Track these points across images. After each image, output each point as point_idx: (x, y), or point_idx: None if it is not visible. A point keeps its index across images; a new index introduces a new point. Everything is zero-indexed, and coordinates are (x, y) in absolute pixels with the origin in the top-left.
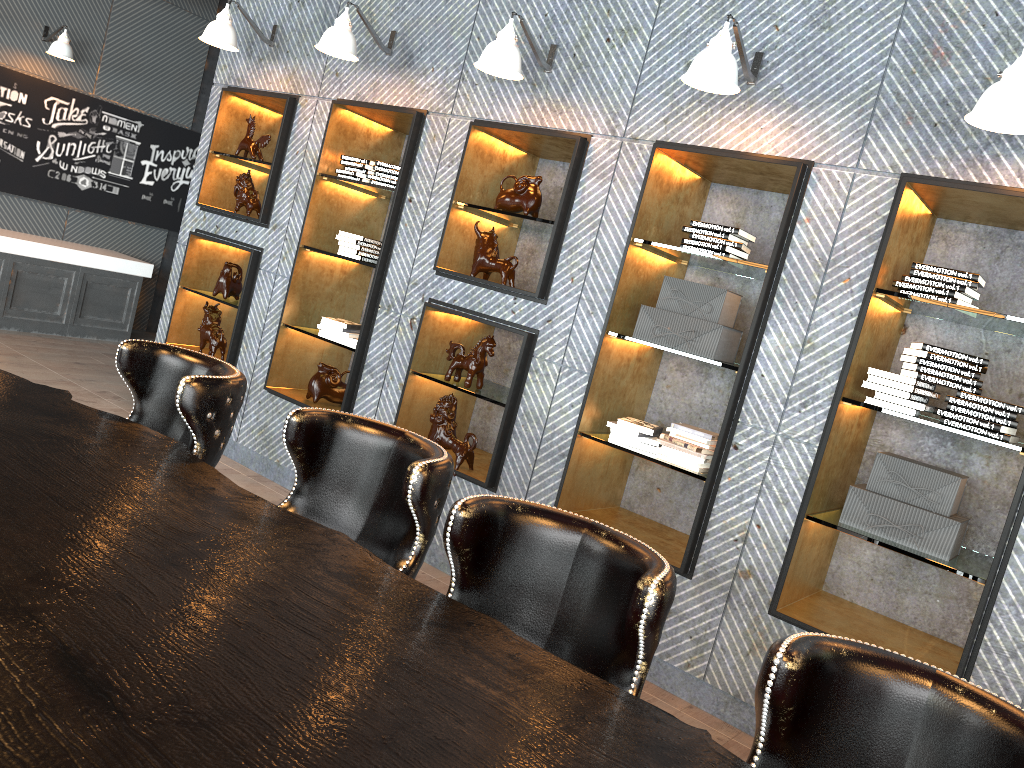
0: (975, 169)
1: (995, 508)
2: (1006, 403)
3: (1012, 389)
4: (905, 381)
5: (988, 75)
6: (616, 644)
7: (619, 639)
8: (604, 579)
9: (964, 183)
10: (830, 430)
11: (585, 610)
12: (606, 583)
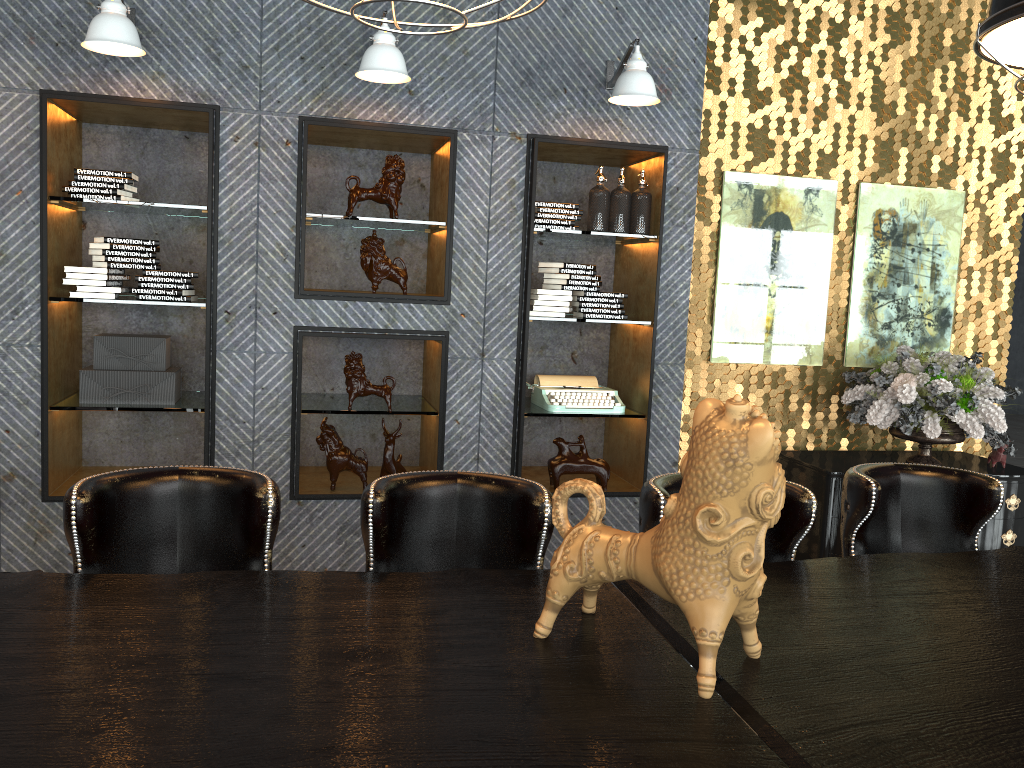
0: (103, 84)
1: (198, 353)
2: (181, 272)
3: (184, 258)
4: (99, 272)
5: (90, 0)
6: None
7: None
8: None
9: (97, 96)
10: (48, 328)
11: None
12: None
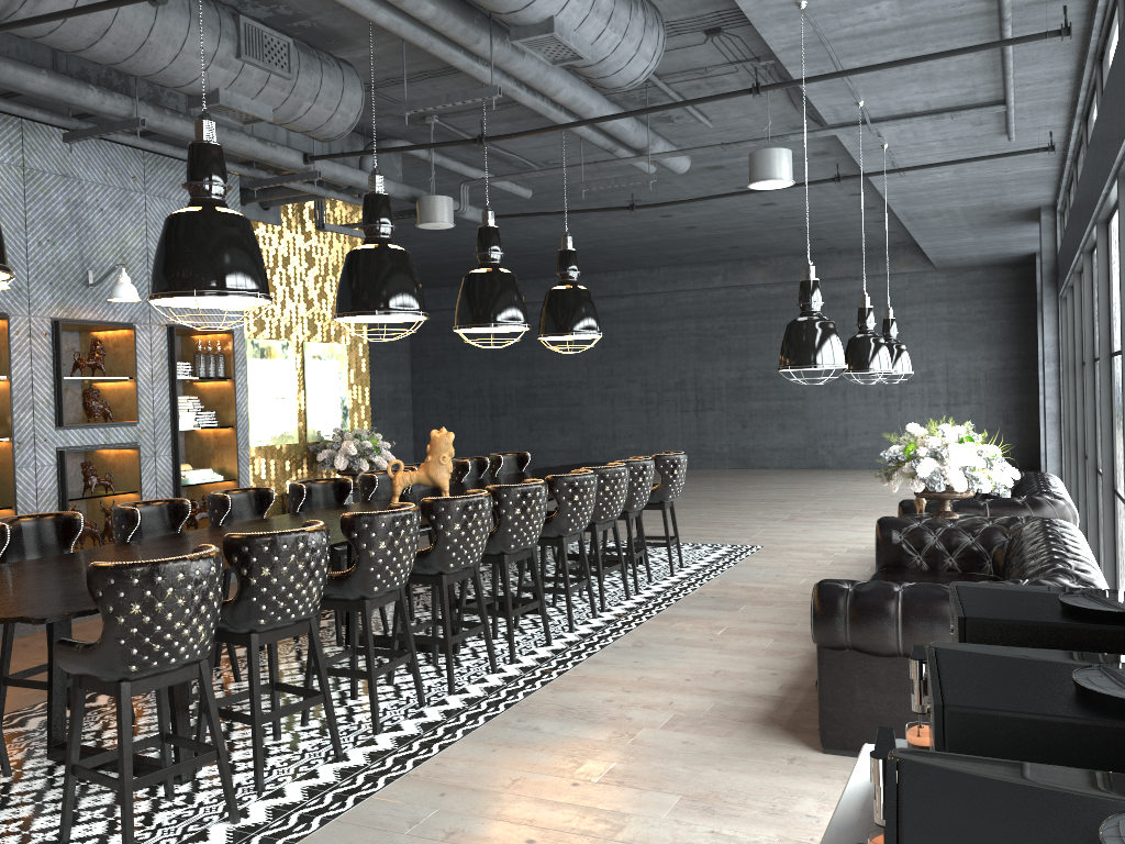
0: None
1: None
2: None
3: None
4: None
5: None
6: (171, 530)
7: (171, 528)
8: (153, 515)
9: None
10: None
11: (151, 529)
12: (154, 516)
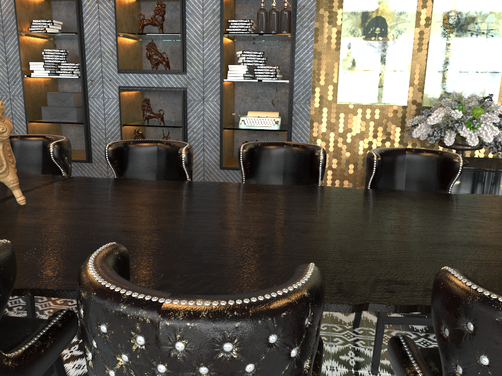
0: None
1: None
2: (75, 63)
3: None
4: (41, 64)
5: None
6: None
7: None
8: None
9: None
10: (24, 88)
11: None
12: None
